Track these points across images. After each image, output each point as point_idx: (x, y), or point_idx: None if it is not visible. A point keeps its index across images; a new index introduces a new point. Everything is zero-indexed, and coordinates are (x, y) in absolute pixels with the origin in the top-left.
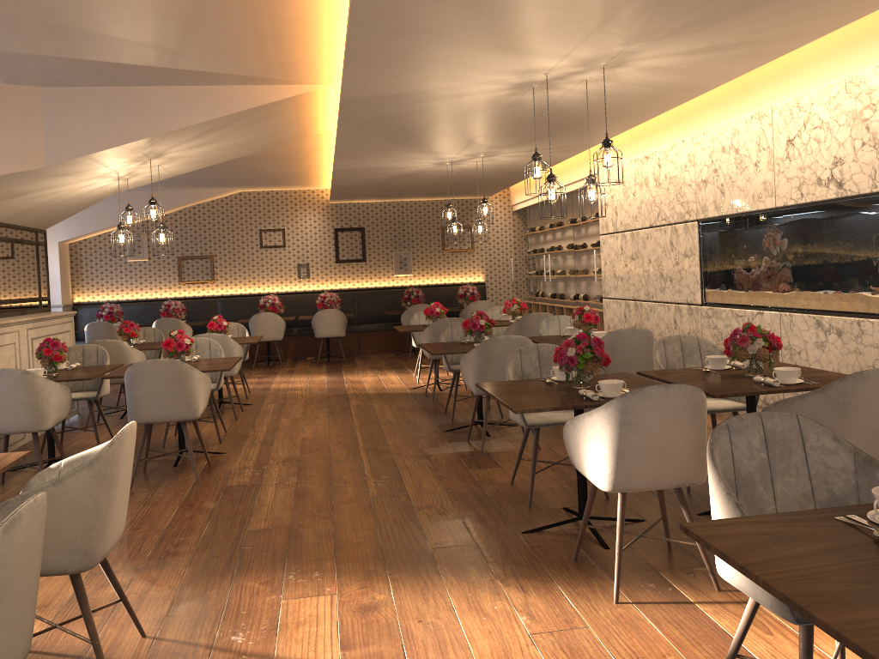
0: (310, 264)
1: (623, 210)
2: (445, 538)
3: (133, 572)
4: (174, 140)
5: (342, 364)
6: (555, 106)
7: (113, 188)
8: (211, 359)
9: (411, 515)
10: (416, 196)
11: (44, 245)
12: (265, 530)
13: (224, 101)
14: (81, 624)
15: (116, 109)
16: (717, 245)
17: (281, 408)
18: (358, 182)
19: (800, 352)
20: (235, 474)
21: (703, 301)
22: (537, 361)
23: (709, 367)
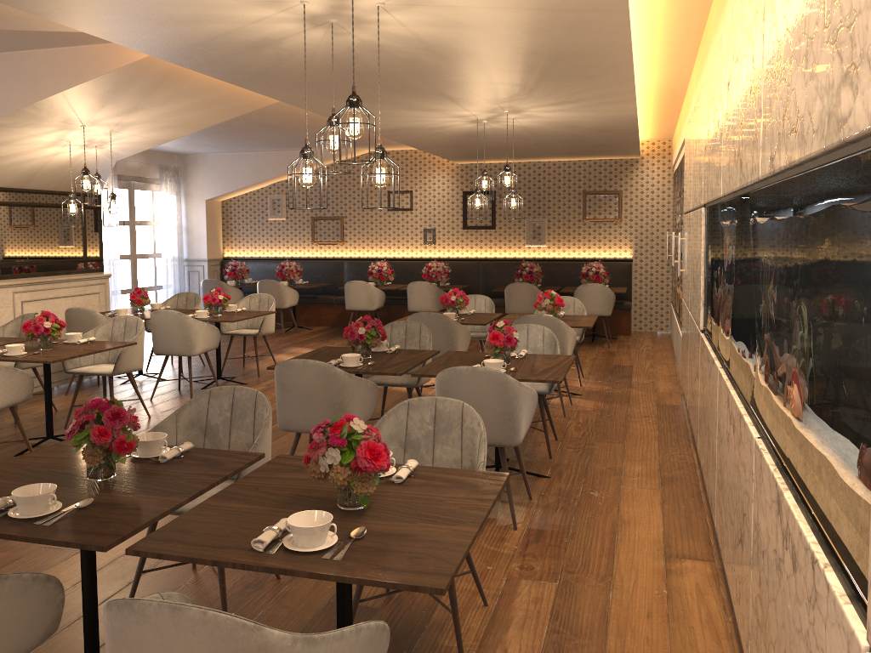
0: (436, 229)
1: (688, 183)
2: None
3: None
4: (75, 107)
5: None
6: (441, 47)
7: (102, 155)
8: (104, 342)
9: None
10: (545, 157)
11: (95, 209)
12: None
13: (92, 63)
14: None
15: None
16: (709, 246)
17: None
18: (431, 143)
19: (722, 440)
20: None
21: (704, 326)
22: (230, 410)
23: None
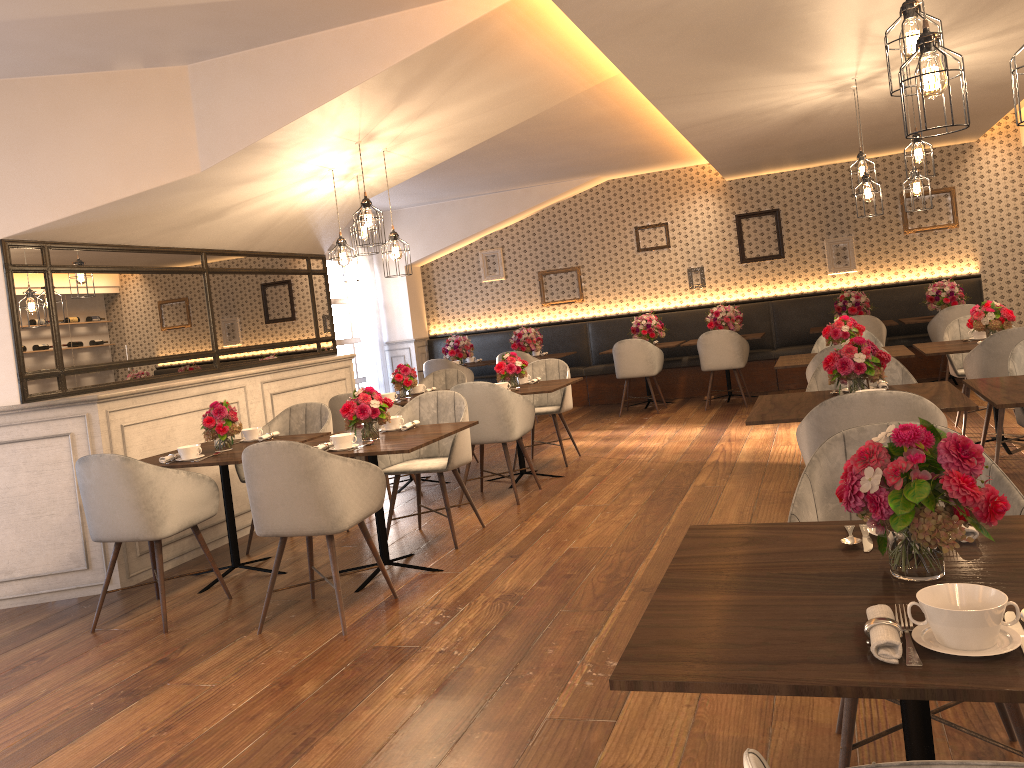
0: (704, 268)
1: None
2: None
3: None
4: (364, 109)
5: (742, 407)
6: None
7: (354, 192)
8: (434, 425)
9: None
10: (851, 154)
11: (321, 274)
12: None
13: (404, 35)
14: None
15: (272, 77)
16: None
17: (593, 485)
18: (734, 142)
19: None
20: (408, 621)
21: None
22: None
23: None
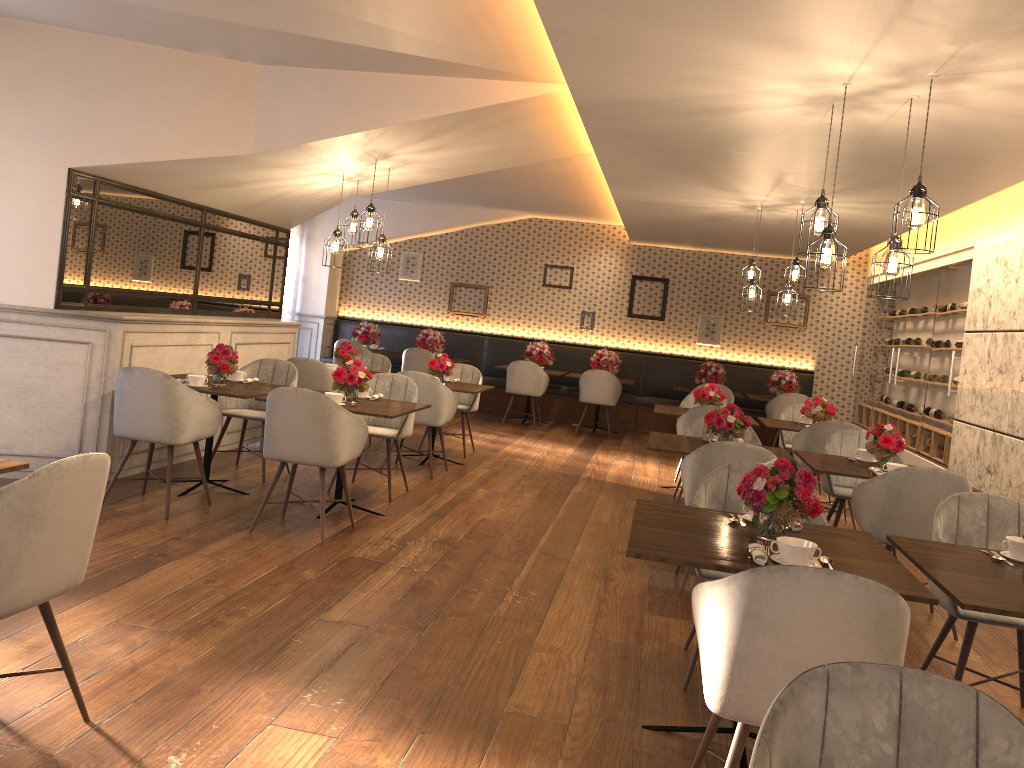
0: (596, 314)
1: (999, 301)
2: (534, 702)
3: (156, 634)
4: (396, 138)
5: (605, 439)
6: (881, 138)
7: (347, 190)
8: (395, 401)
9: (520, 655)
10: (738, 249)
11: (284, 246)
12: (337, 624)
13: (451, 96)
14: (46, 682)
15: (332, 96)
16: None
17: (491, 476)
18: (653, 220)
19: None
20: (370, 544)
21: None
22: None
23: (1009, 554)
